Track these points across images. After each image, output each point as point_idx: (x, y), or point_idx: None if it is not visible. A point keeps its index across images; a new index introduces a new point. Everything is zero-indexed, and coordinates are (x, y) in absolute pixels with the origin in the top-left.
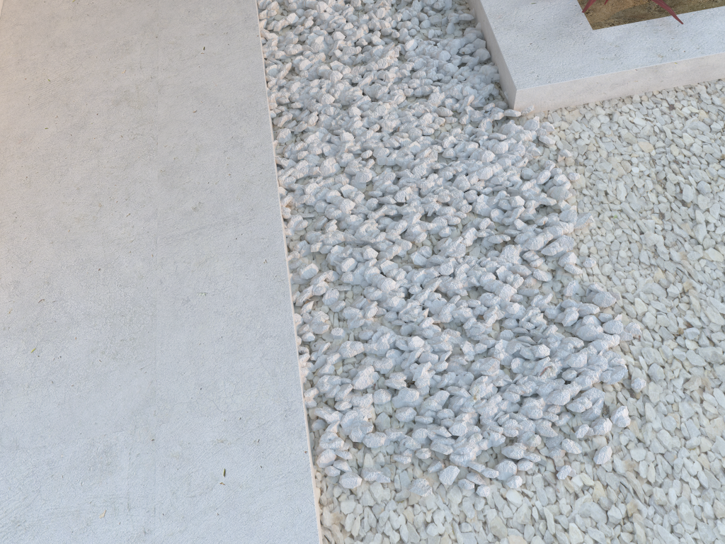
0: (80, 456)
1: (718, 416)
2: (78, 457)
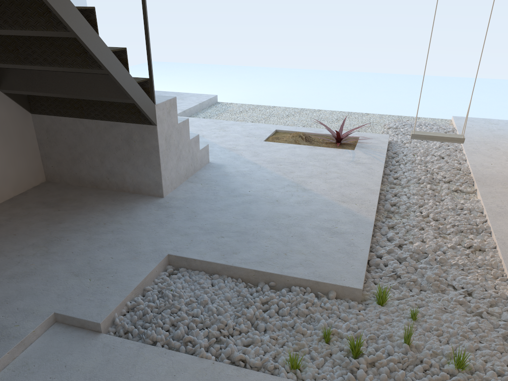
0: (505, 130)
1: (376, 120)
2: (505, 130)
